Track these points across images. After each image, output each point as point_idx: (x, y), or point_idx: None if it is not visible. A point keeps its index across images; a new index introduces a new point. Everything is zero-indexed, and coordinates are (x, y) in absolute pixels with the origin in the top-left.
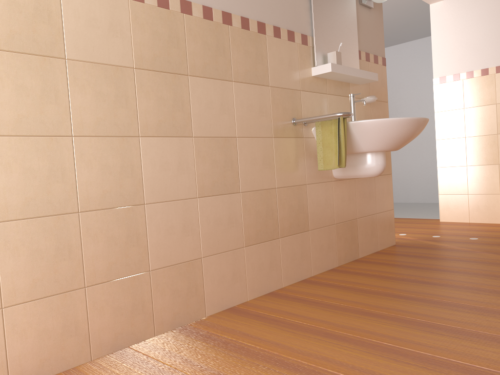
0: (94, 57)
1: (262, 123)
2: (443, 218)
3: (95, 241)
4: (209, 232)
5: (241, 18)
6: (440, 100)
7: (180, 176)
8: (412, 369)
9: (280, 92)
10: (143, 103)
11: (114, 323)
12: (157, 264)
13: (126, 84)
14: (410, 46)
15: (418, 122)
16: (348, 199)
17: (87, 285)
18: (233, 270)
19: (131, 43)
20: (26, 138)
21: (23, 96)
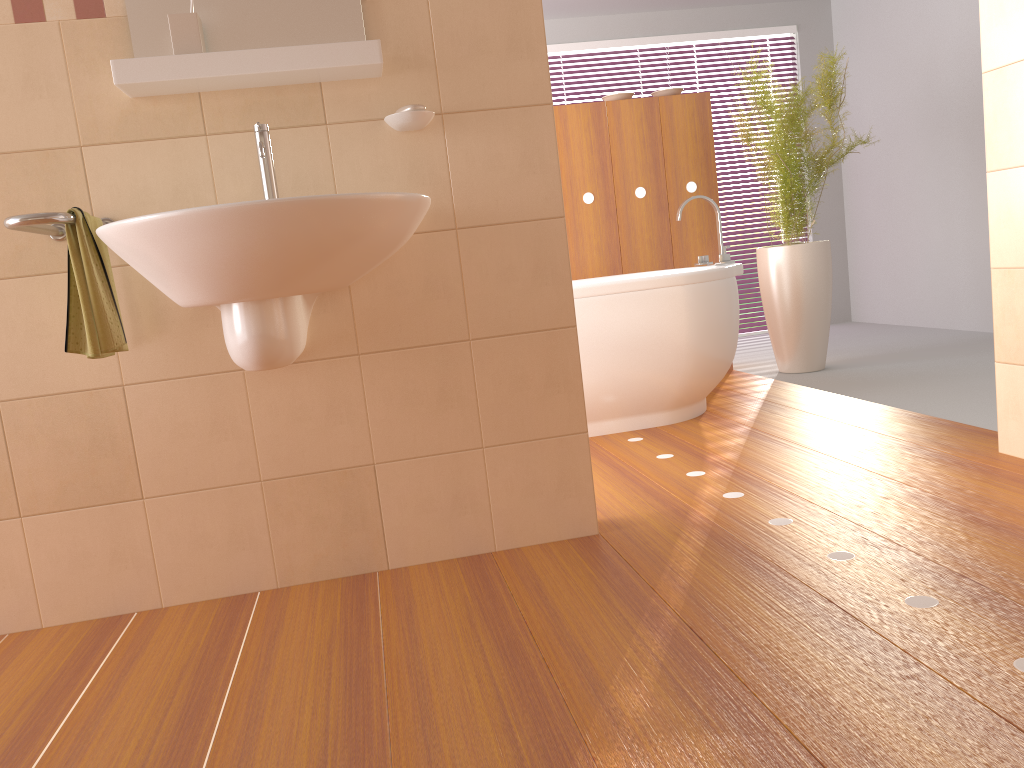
0: None
1: None
2: (1004, 444)
3: None
4: None
5: None
6: (994, 27)
7: None
8: None
9: None
10: None
11: None
12: None
13: None
14: None
15: (228, 221)
16: (328, 415)
17: None
18: None
19: None
20: None
21: None
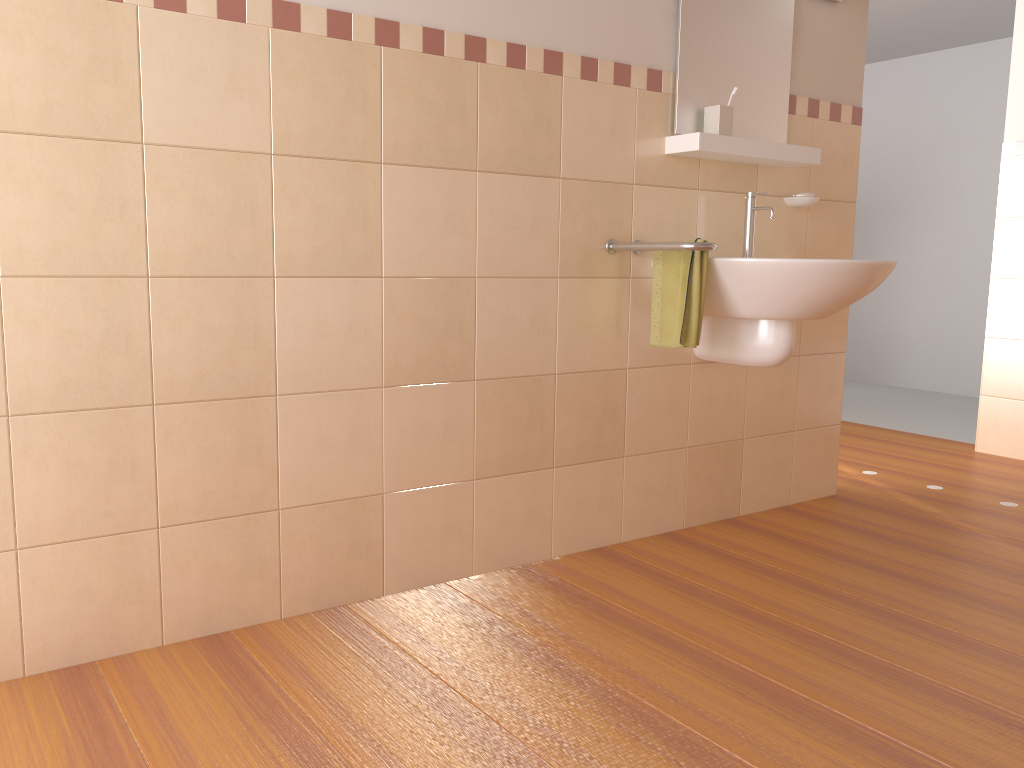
0: (196, 138)
1: (536, 250)
2: (981, 446)
3: (180, 454)
4: (403, 450)
5: (509, 46)
6: (1011, 192)
7: (352, 347)
8: (651, 759)
9: (583, 188)
10: (286, 217)
11: (207, 591)
12: (294, 499)
13: (254, 183)
14: (1002, 50)
15: (861, 271)
16: (727, 401)
17: (161, 525)
18: (447, 519)
19: (268, 108)
20: (67, 281)
21: (64, 210)
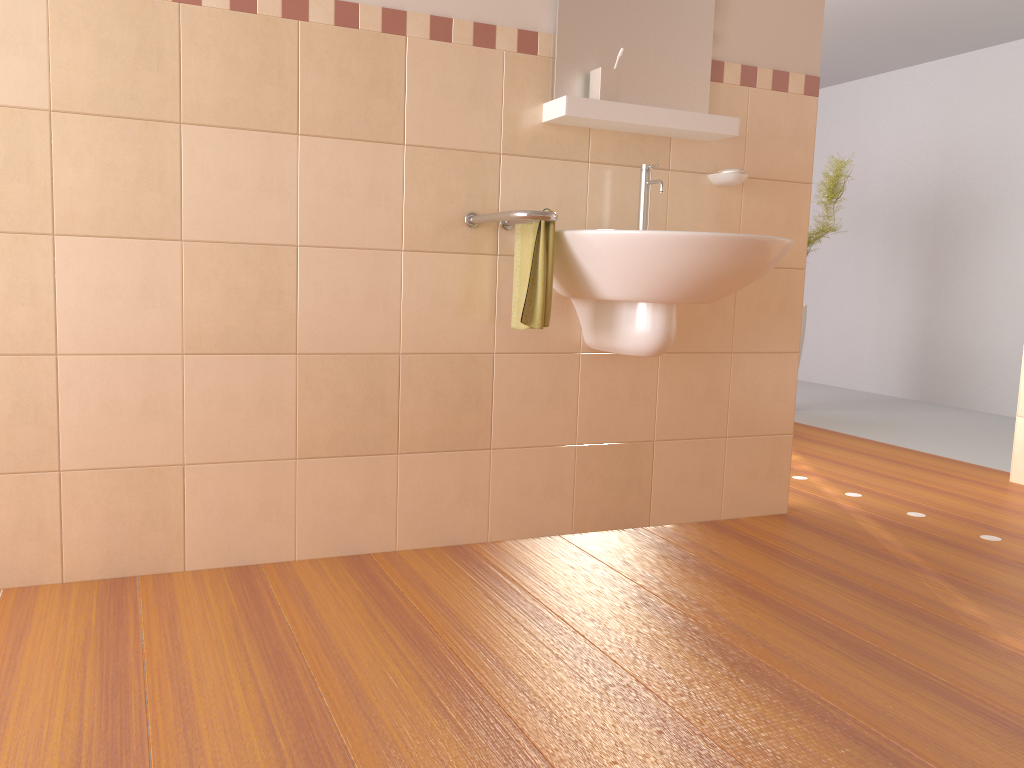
0: None
1: (374, 220)
2: (1016, 476)
3: None
4: (208, 421)
5: (338, 4)
6: None
7: (145, 311)
8: (259, 757)
9: (434, 156)
10: (68, 174)
11: None
12: (77, 461)
13: (30, 139)
14: None
15: (722, 246)
16: (630, 397)
17: None
18: (263, 498)
19: (47, 64)
20: None
21: None
